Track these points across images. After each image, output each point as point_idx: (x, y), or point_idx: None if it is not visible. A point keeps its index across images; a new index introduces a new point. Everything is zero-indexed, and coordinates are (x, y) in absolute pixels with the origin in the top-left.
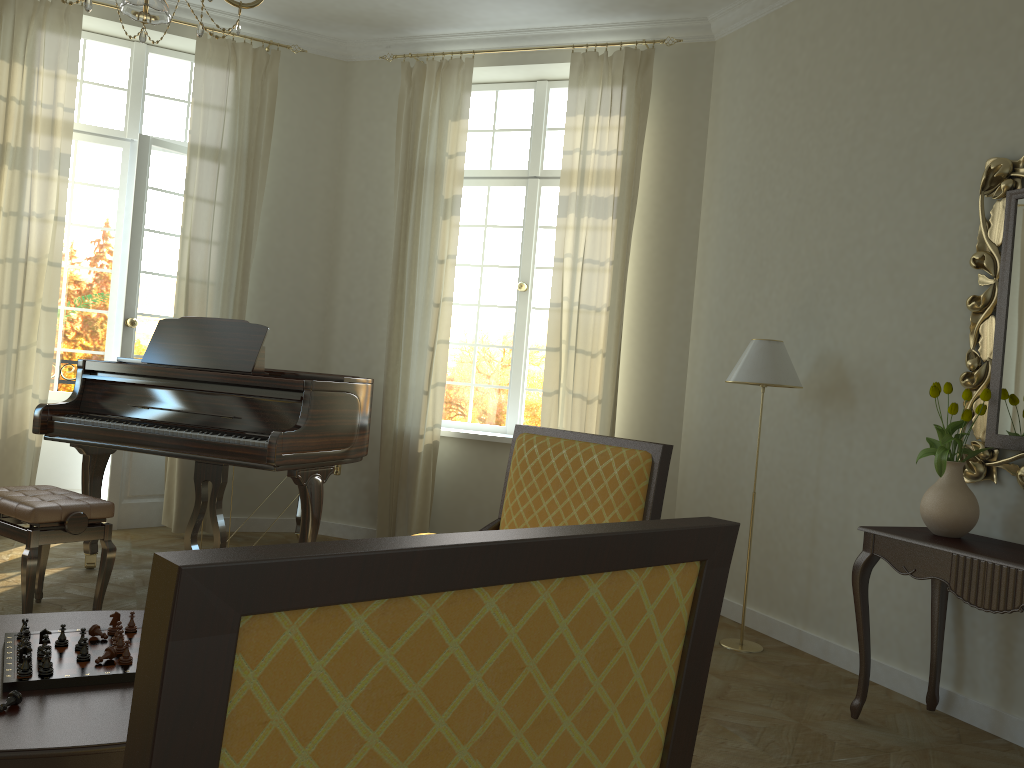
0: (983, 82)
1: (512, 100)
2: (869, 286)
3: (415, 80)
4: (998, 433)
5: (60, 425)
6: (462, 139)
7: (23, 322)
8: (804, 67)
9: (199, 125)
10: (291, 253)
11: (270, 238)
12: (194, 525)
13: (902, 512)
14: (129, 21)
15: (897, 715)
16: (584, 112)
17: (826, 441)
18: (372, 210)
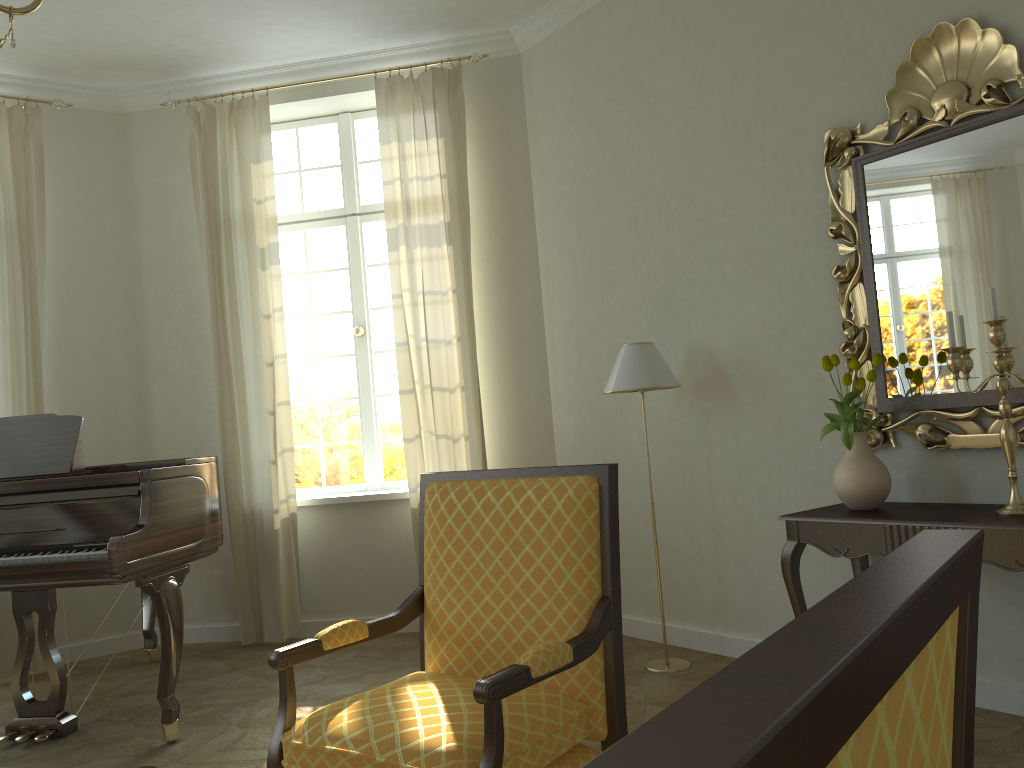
0: (805, 58)
1: (315, 137)
2: (728, 274)
3: (205, 125)
4: (889, 397)
5: None
6: (269, 182)
7: None
8: (619, 67)
9: None
10: (88, 332)
11: (60, 319)
12: (22, 668)
13: (805, 494)
14: None
15: None
16: (398, 139)
17: (712, 437)
18: (177, 272)
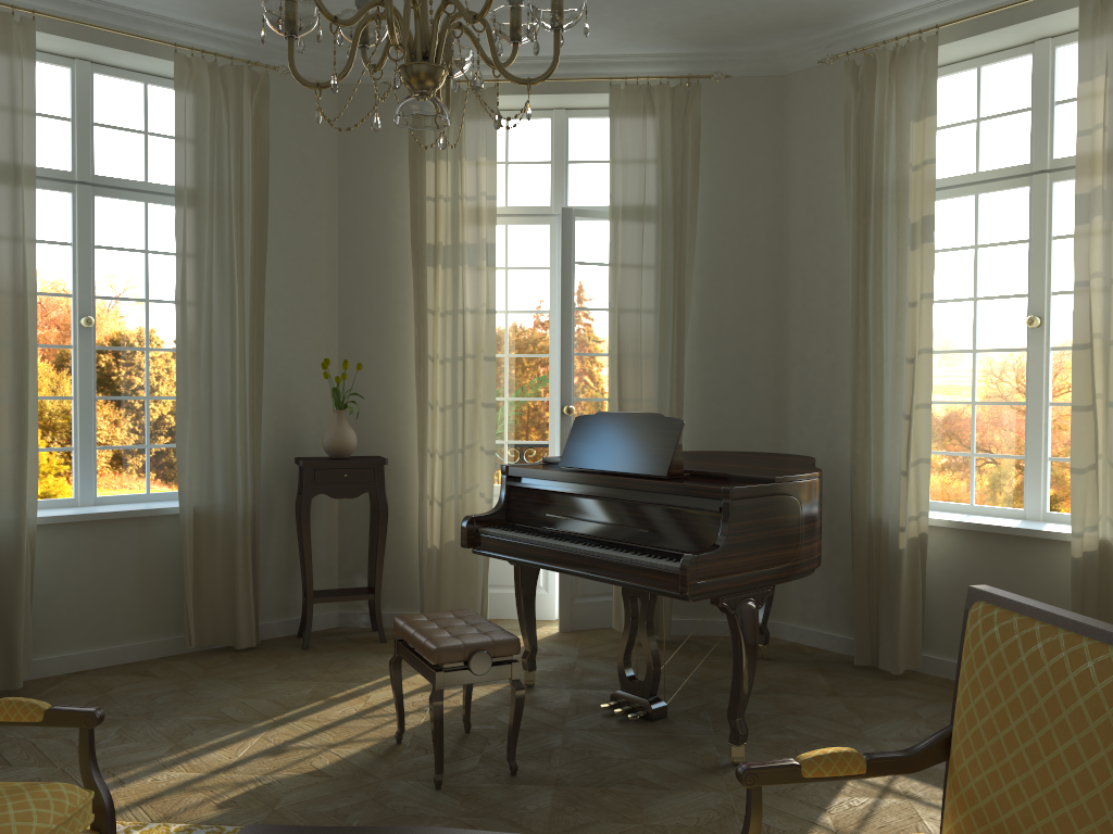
0: None
1: (1001, 75)
2: None
3: (863, 80)
4: None
5: (484, 538)
6: (929, 142)
7: (466, 420)
8: None
9: (619, 187)
10: (732, 312)
11: (707, 299)
12: (625, 646)
13: None
14: (543, 90)
15: None
16: (1106, 71)
17: None
18: (824, 248)
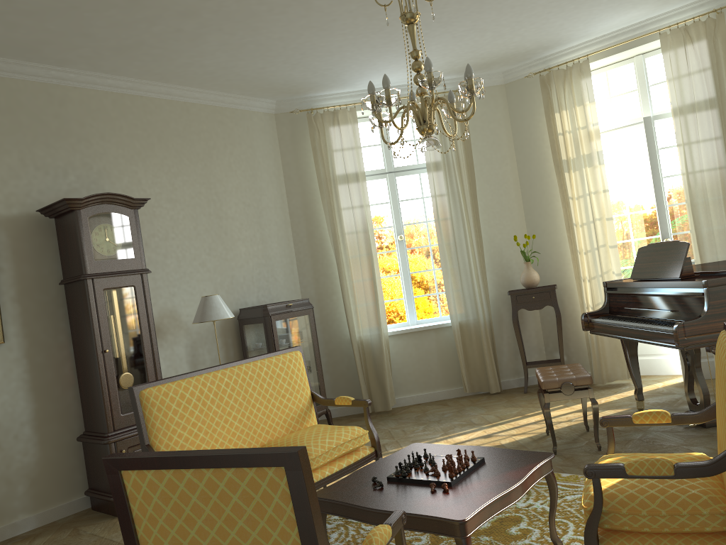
0: None
1: None
2: None
3: None
4: None
5: (592, 325)
6: None
7: (601, 257)
8: None
9: (675, 96)
10: None
11: None
12: (687, 383)
13: None
14: (620, 50)
15: None
16: None
17: None
18: None
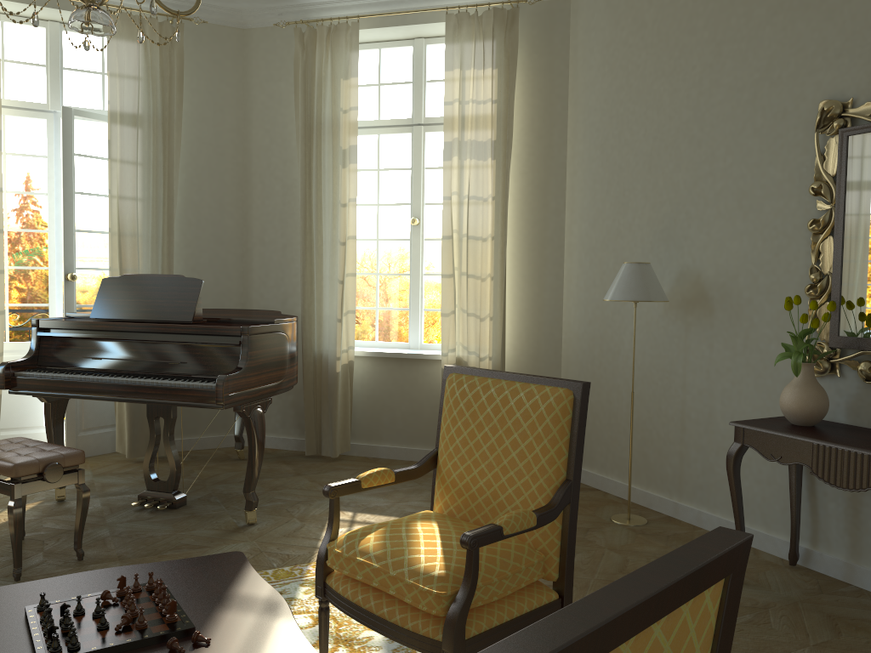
0: (813, 34)
1: (394, 57)
2: (721, 212)
3: (307, 44)
4: (840, 335)
5: (23, 380)
6: (354, 95)
7: None
8: (652, 21)
9: (116, 95)
10: (208, 204)
11: (189, 192)
12: (151, 456)
13: (759, 402)
14: (42, 3)
15: (767, 572)
16: (460, 66)
17: (690, 344)
18: (277, 161)
